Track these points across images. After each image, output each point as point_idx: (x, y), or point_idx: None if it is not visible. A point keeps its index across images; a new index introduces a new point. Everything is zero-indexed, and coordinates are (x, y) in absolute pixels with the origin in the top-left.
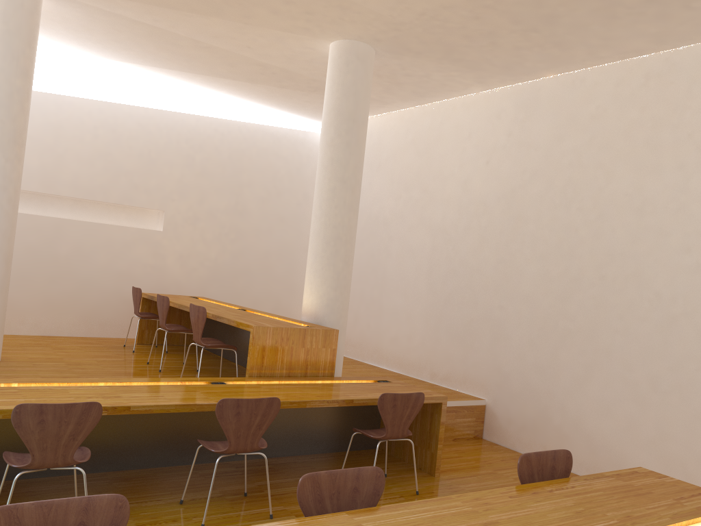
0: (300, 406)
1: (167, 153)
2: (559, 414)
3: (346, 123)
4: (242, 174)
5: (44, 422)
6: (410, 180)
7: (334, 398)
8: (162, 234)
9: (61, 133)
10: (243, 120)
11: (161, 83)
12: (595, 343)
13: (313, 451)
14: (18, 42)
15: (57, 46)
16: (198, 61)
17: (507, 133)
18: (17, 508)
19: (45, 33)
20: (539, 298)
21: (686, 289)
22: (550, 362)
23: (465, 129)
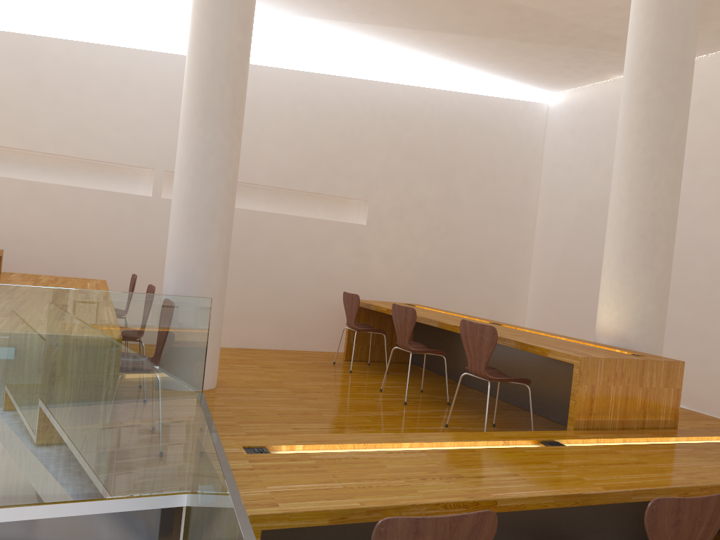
0: (712, 493)
1: (371, 131)
2: None
3: (669, 68)
4: (454, 155)
5: None
6: (697, 153)
7: None
8: (365, 229)
9: (257, 110)
10: (453, 90)
11: (366, 47)
12: None
13: None
14: None
15: (257, 5)
16: (428, 10)
17: None
18: None
19: None
20: None
21: None
22: None
23: None
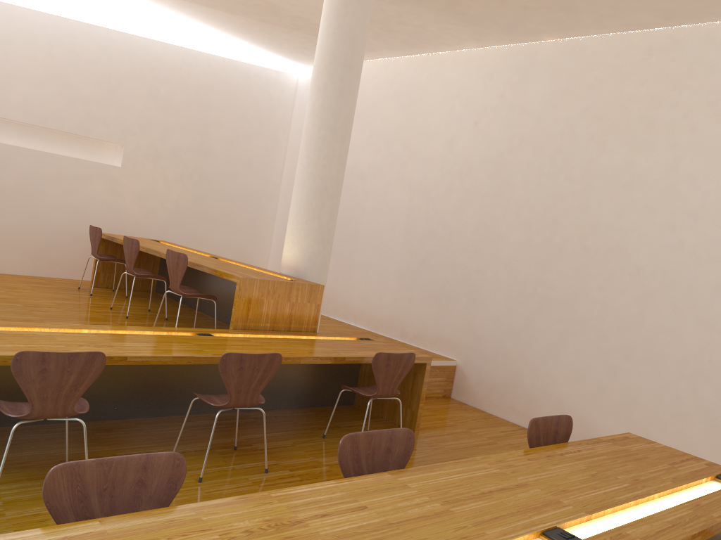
0: (295, 362)
1: (129, 81)
2: (530, 378)
3: (340, 69)
4: (209, 111)
5: (46, 371)
6: (391, 134)
7: (327, 356)
8: (120, 170)
9: (10, 48)
10: (212, 52)
11: (126, 2)
12: (573, 311)
13: (292, 406)
14: None
15: None
16: None
17: (499, 95)
18: (79, 465)
19: None
20: (520, 264)
21: (667, 265)
22: (526, 327)
23: (454, 86)
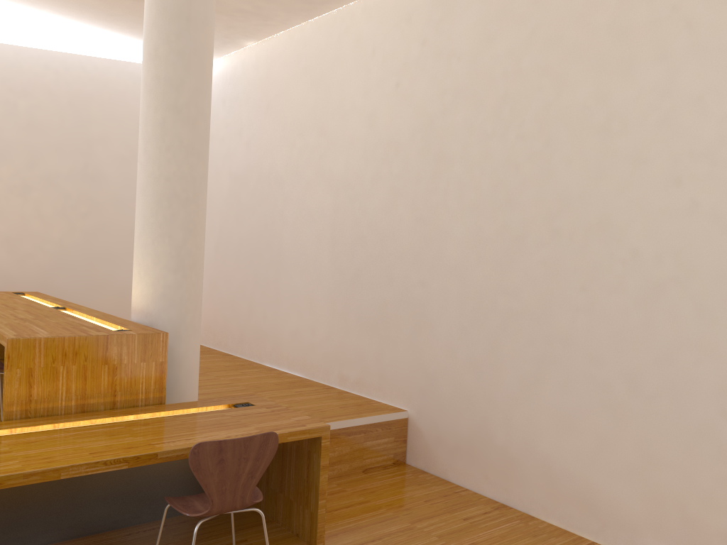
0: (48, 478)
1: None
2: (503, 430)
3: (175, 22)
4: (91, 126)
5: None
6: (305, 121)
7: (120, 456)
8: None
9: None
10: (88, 54)
11: None
12: (549, 328)
13: (134, 521)
14: None
15: None
16: None
17: (421, 42)
18: None
19: None
20: (471, 267)
21: (678, 241)
22: (489, 357)
23: (367, 43)
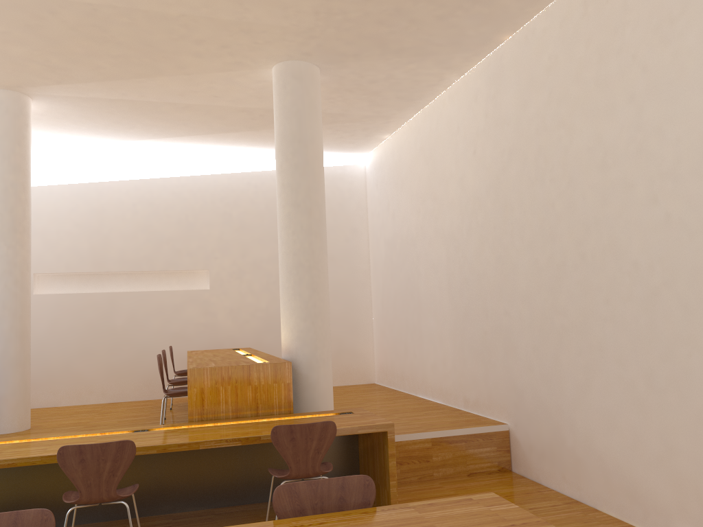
0: (192, 448)
1: (204, 214)
2: (570, 433)
3: (291, 145)
4: None
5: None
6: (424, 191)
7: (236, 437)
8: (210, 292)
9: (104, 215)
10: None
11: (189, 151)
12: (589, 338)
13: None
14: (6, 143)
15: (83, 140)
16: (193, 122)
17: (484, 115)
18: None
19: (65, 131)
20: (534, 294)
21: (662, 250)
22: (554, 370)
23: (454, 122)
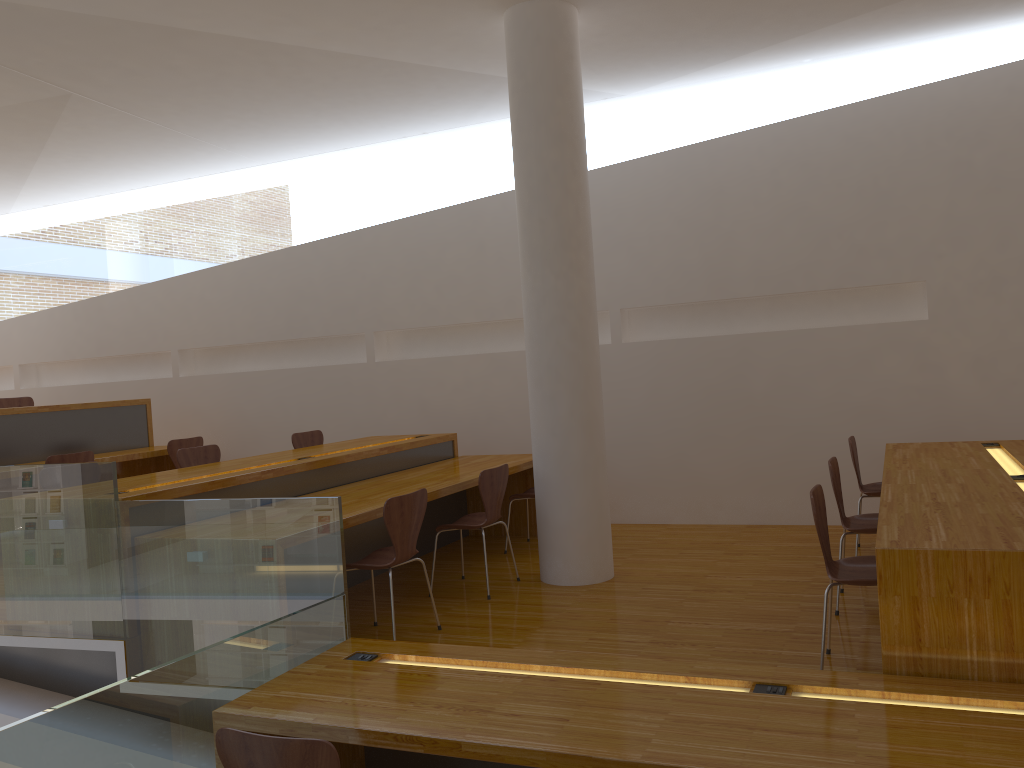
0: None
1: (910, 170)
2: None
3: None
4: None
5: (254, 765)
6: None
7: None
8: (929, 326)
9: (722, 199)
10: None
11: (875, 46)
12: None
13: None
14: (541, 95)
15: (678, 69)
16: None
17: None
18: None
19: (644, 58)
20: None
21: None
22: None
23: None
